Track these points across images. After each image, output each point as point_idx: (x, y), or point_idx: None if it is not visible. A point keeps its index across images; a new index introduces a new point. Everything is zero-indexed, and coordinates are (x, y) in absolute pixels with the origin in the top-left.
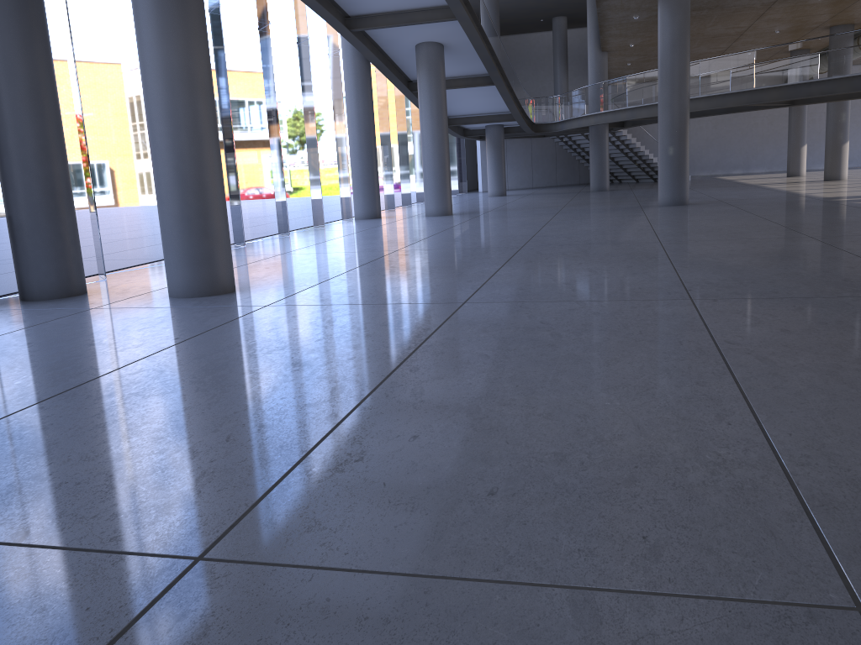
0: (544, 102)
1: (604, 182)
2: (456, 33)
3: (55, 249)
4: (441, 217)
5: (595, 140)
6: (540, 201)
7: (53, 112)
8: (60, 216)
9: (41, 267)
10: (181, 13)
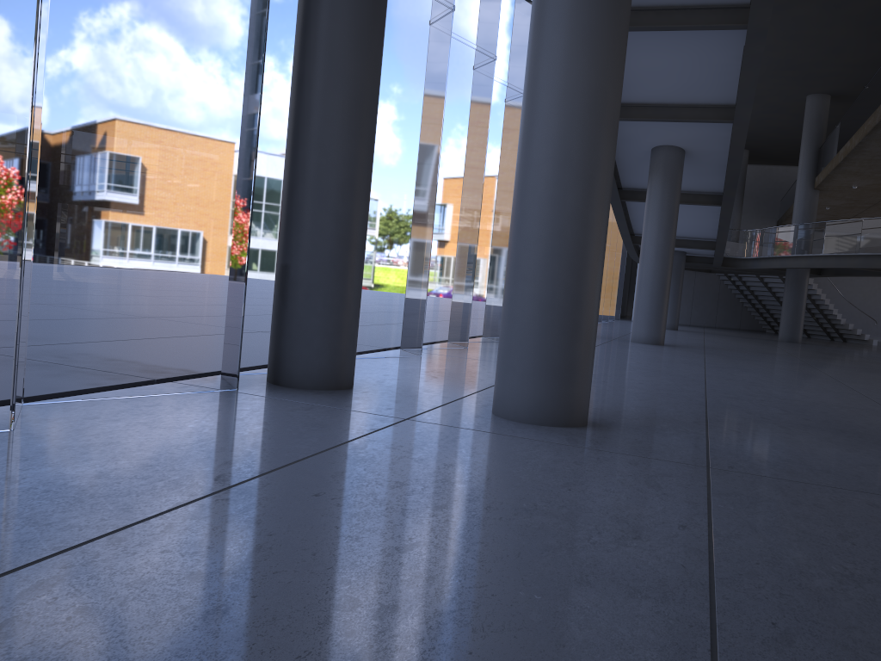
0: (735, 234)
1: (797, 333)
2: (709, 139)
3: (335, 321)
4: (658, 347)
5: (793, 285)
6: (743, 345)
7: (371, 136)
8: (350, 275)
9: (313, 342)
10: (612, 17)
